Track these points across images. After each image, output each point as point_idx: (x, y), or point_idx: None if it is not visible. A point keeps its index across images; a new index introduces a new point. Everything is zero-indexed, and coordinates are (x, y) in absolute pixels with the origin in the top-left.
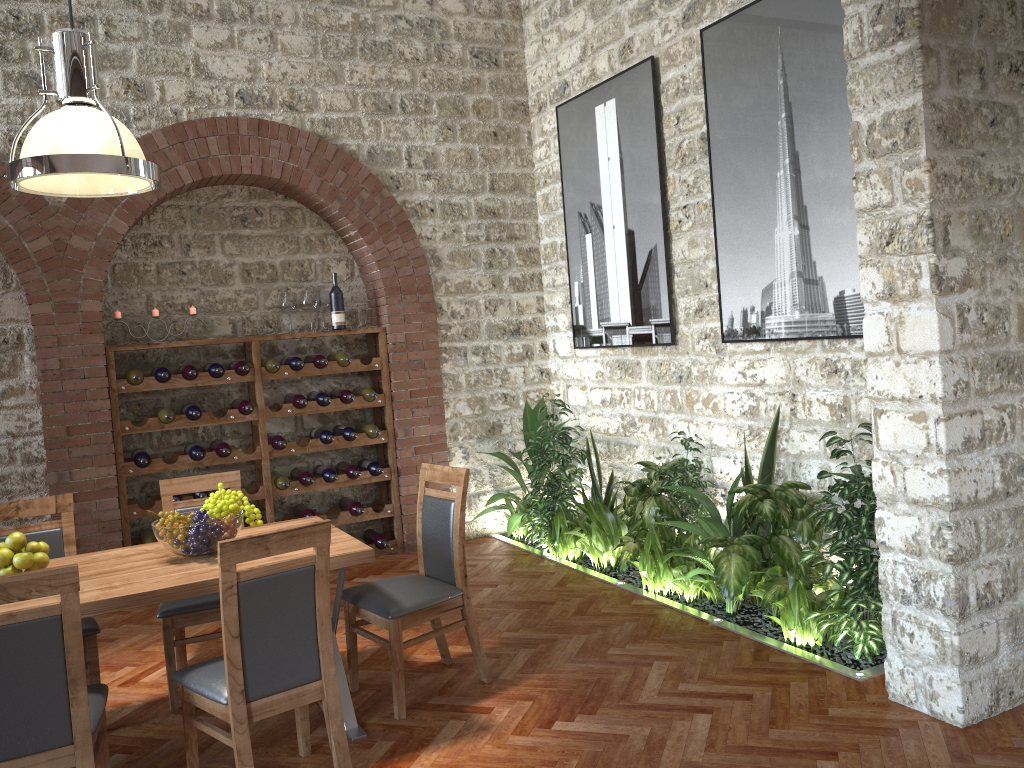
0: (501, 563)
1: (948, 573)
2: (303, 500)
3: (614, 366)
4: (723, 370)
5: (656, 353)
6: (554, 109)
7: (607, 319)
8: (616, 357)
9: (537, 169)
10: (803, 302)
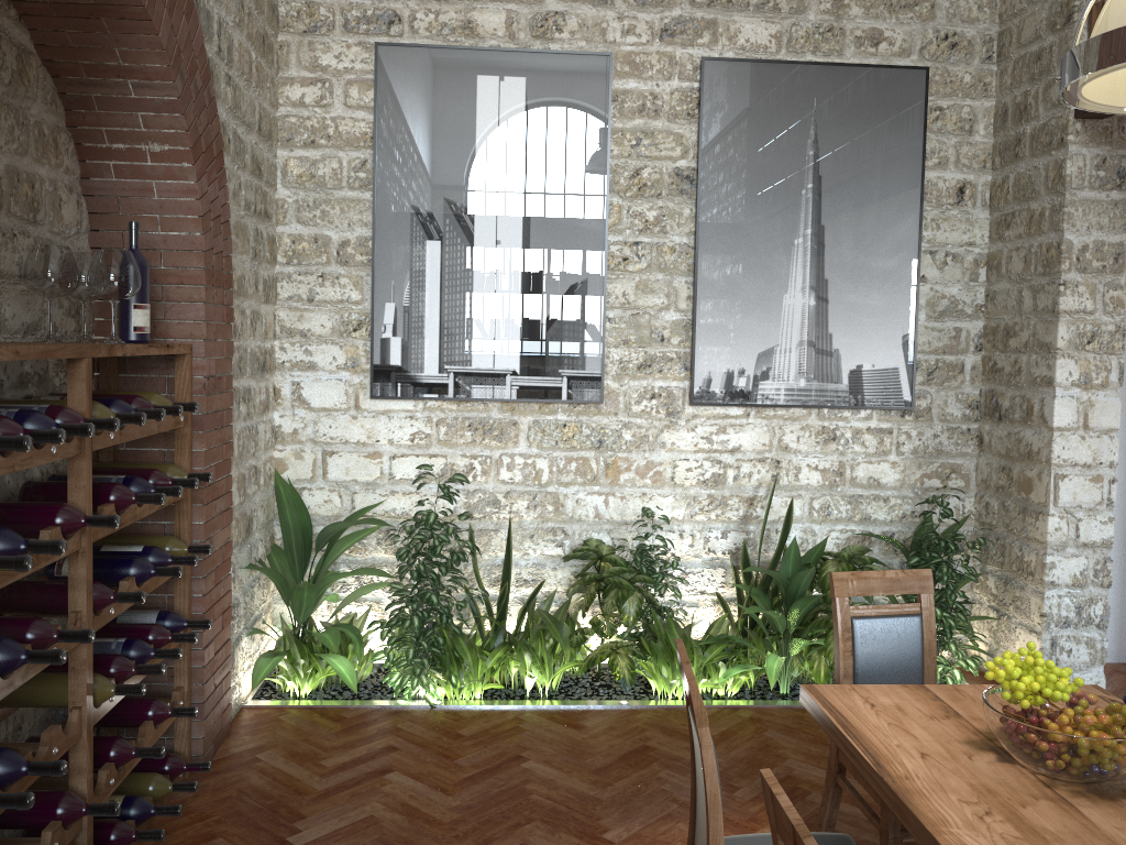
0: (415, 732)
1: (1105, 595)
2: (15, 728)
3: (459, 426)
4: (676, 435)
5: (554, 411)
6: (353, 41)
7: (464, 362)
8: (463, 414)
9: (288, 116)
10: (812, 371)
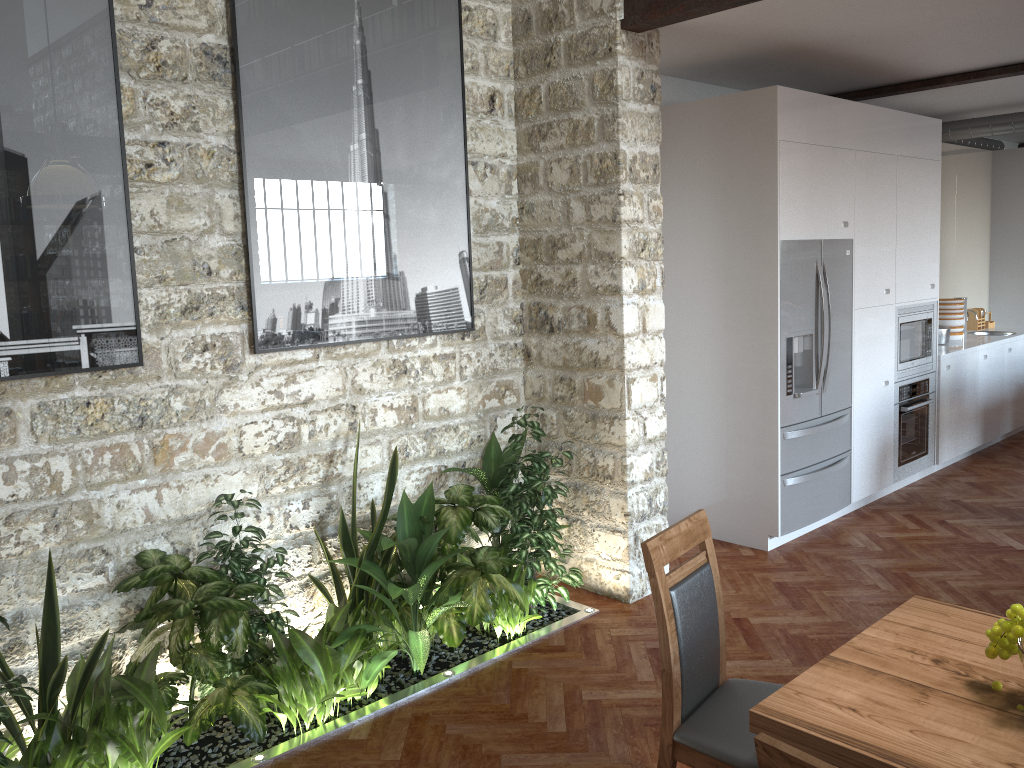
0: None
1: (664, 483)
2: None
3: None
4: (239, 393)
5: (70, 386)
6: None
7: None
8: None
9: None
10: (381, 298)
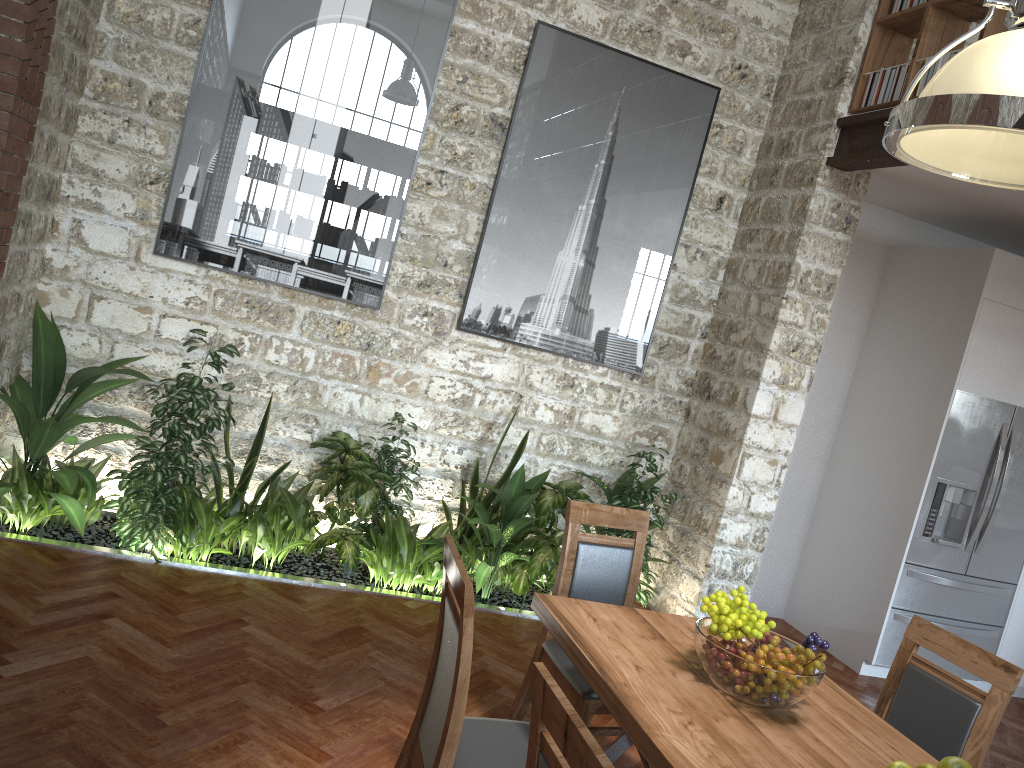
0: (138, 582)
1: (757, 557)
2: None
3: (237, 300)
4: (439, 353)
5: (332, 308)
6: None
7: (256, 241)
8: (243, 290)
9: None
10: (568, 324)
